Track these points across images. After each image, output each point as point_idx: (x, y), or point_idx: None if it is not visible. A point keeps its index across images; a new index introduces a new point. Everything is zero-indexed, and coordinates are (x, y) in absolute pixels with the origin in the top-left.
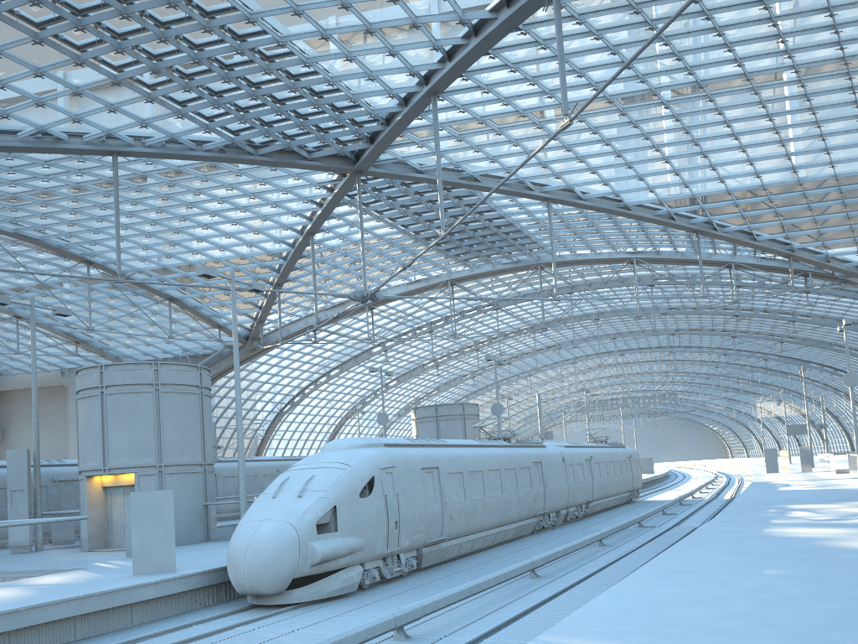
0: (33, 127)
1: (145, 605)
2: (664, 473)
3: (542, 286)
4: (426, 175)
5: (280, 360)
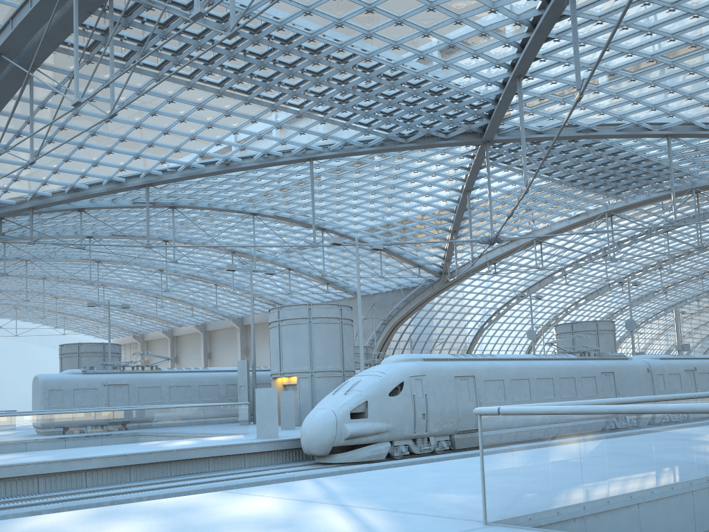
0: (261, 152)
1: (253, 456)
2: None
3: None
4: (544, 135)
5: (473, 288)
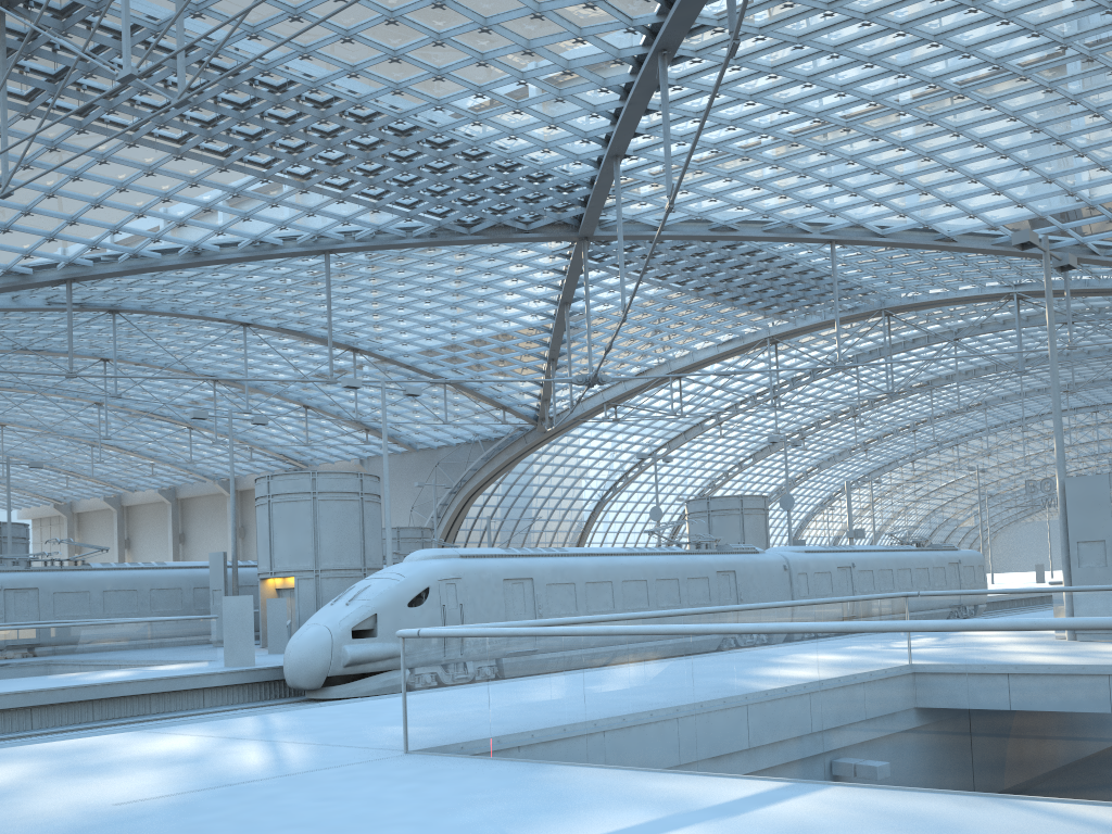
0: (249, 238)
1: (217, 691)
2: None
3: (912, 333)
4: (665, 232)
5: (587, 441)
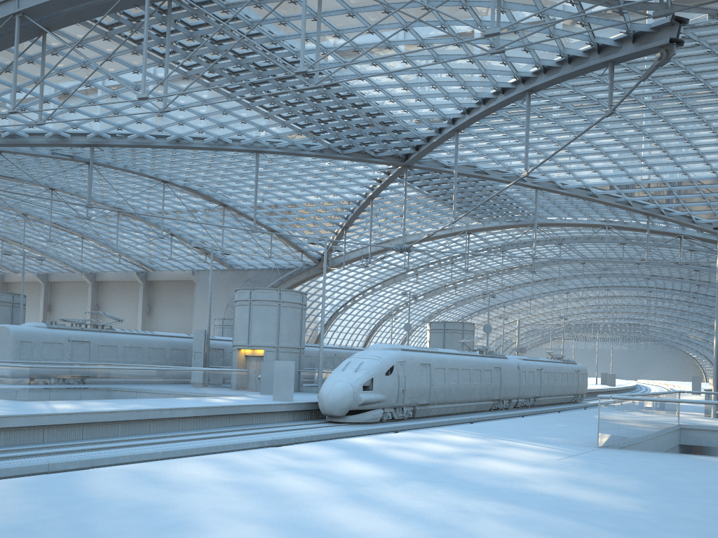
0: (214, 137)
1: (280, 414)
2: (625, 387)
3: (538, 237)
4: (451, 169)
5: (340, 276)
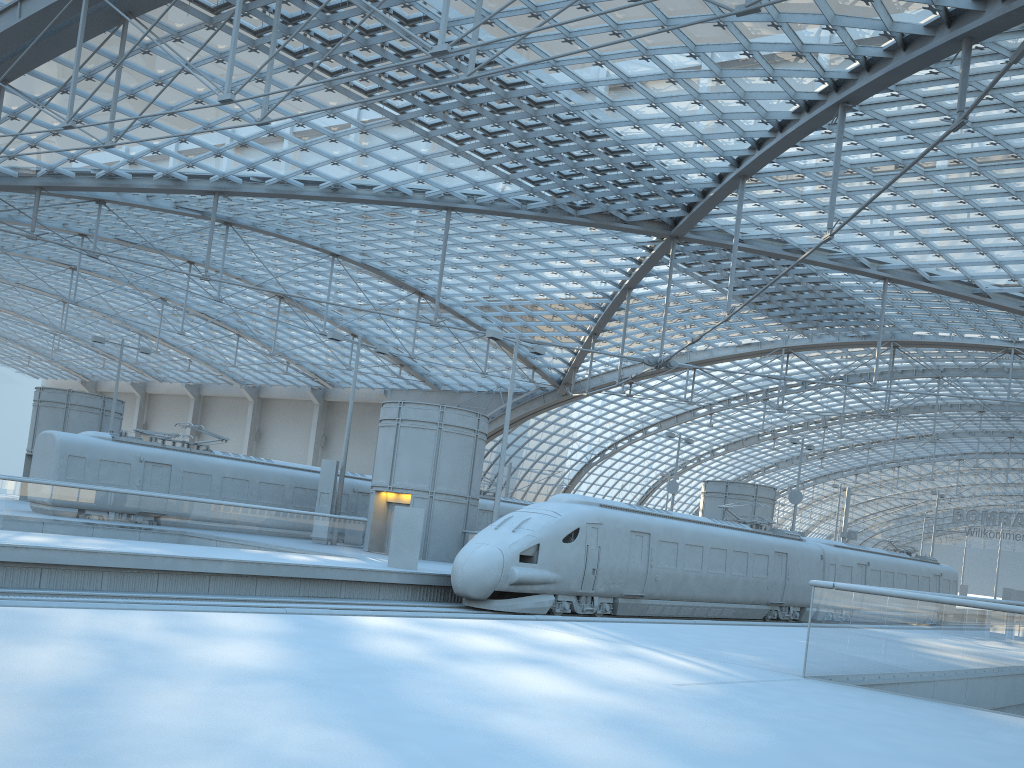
0: (386, 184)
1: (389, 587)
2: None
3: (903, 365)
4: (745, 245)
5: (593, 409)
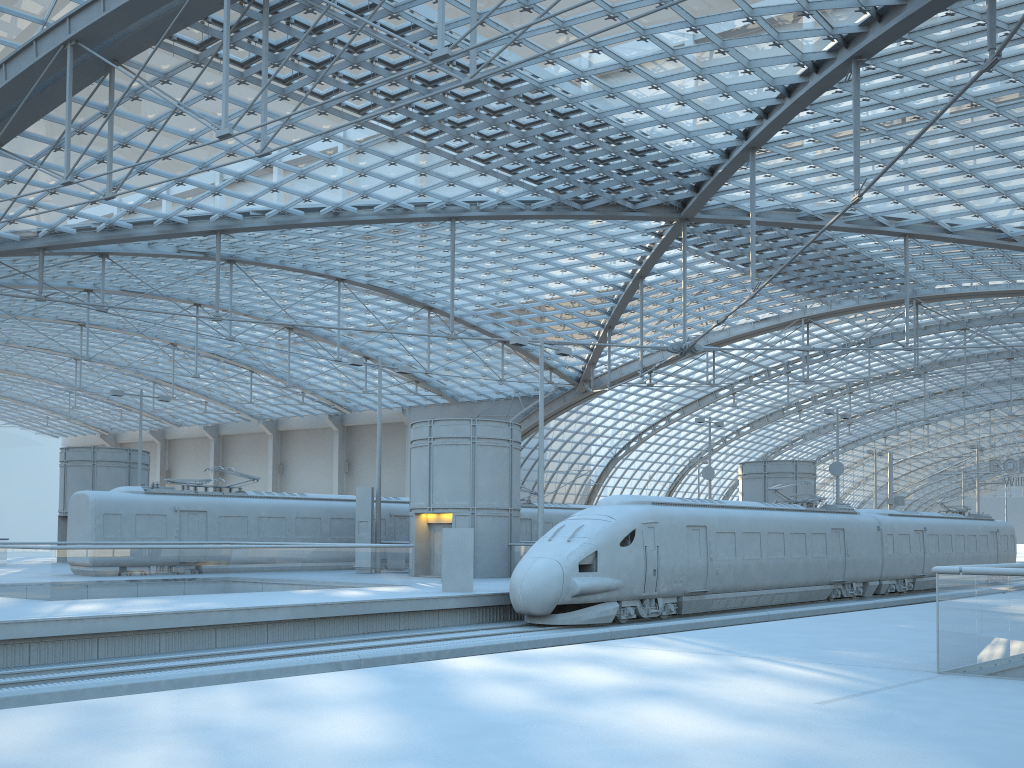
0: (387, 202)
1: (448, 613)
2: None
3: (926, 321)
4: (758, 218)
5: (614, 403)
